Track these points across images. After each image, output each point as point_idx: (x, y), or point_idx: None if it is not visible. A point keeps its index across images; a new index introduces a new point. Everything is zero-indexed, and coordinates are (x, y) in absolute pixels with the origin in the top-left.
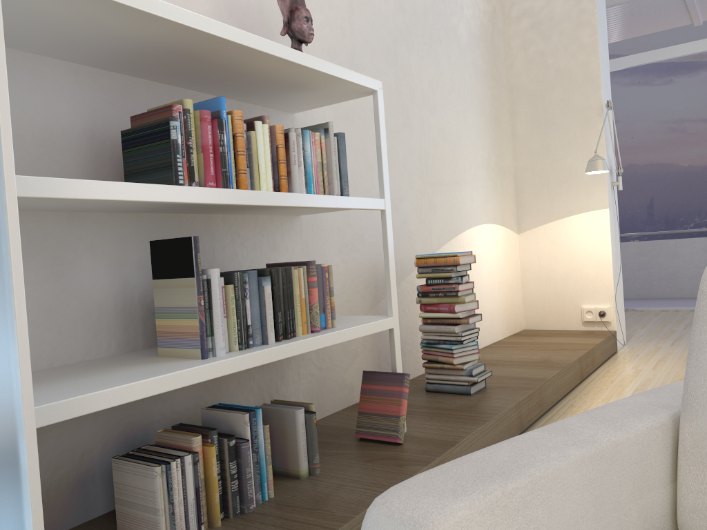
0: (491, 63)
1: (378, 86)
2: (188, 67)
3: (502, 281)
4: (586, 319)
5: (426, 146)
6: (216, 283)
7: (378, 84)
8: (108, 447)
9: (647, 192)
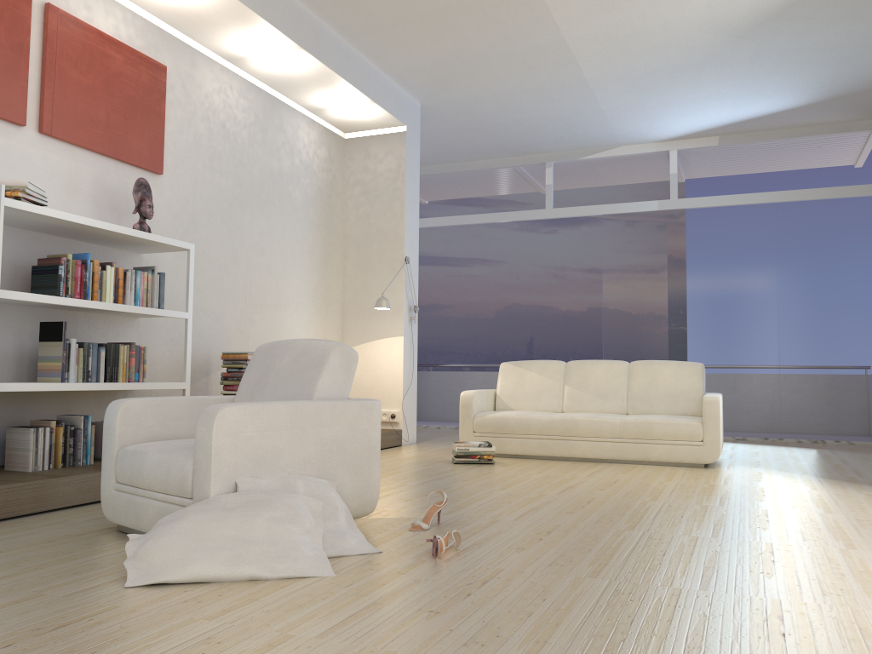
0: (325, 217)
1: (191, 247)
2: (73, 232)
3: None
4: (382, 419)
5: (251, 278)
6: (74, 345)
7: (191, 246)
8: (1, 431)
9: (528, 330)
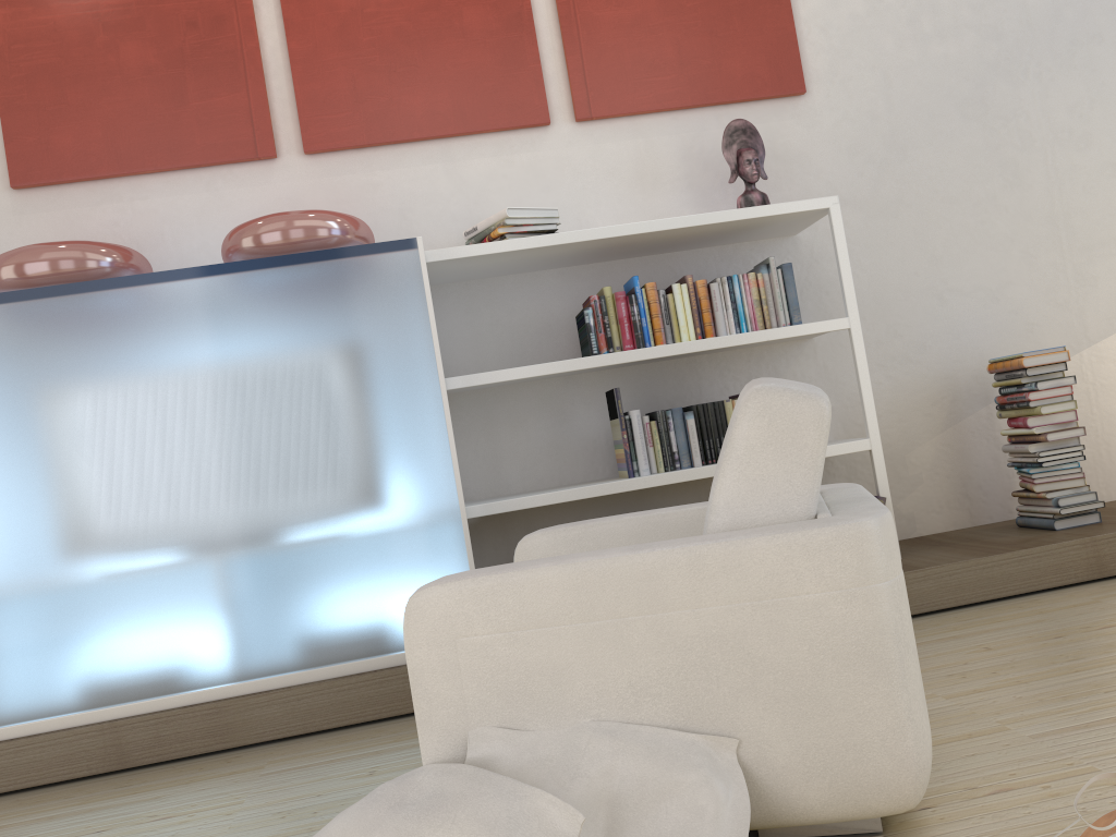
0: None
1: (829, 203)
2: (634, 248)
3: None
4: None
5: (1065, 200)
6: (635, 421)
7: (829, 201)
8: None
9: None
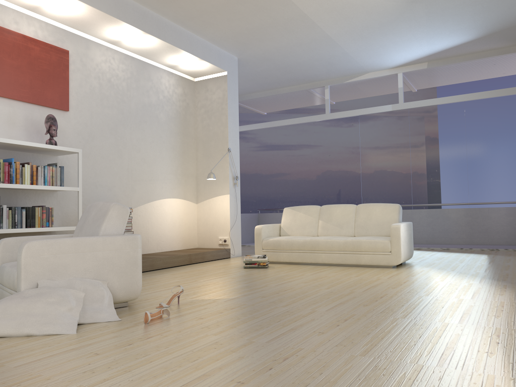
0: (182, 128)
1: (79, 151)
2: (7, 147)
3: (181, 224)
4: (219, 243)
5: (132, 165)
6: (5, 209)
7: (79, 150)
8: None
9: (337, 186)
